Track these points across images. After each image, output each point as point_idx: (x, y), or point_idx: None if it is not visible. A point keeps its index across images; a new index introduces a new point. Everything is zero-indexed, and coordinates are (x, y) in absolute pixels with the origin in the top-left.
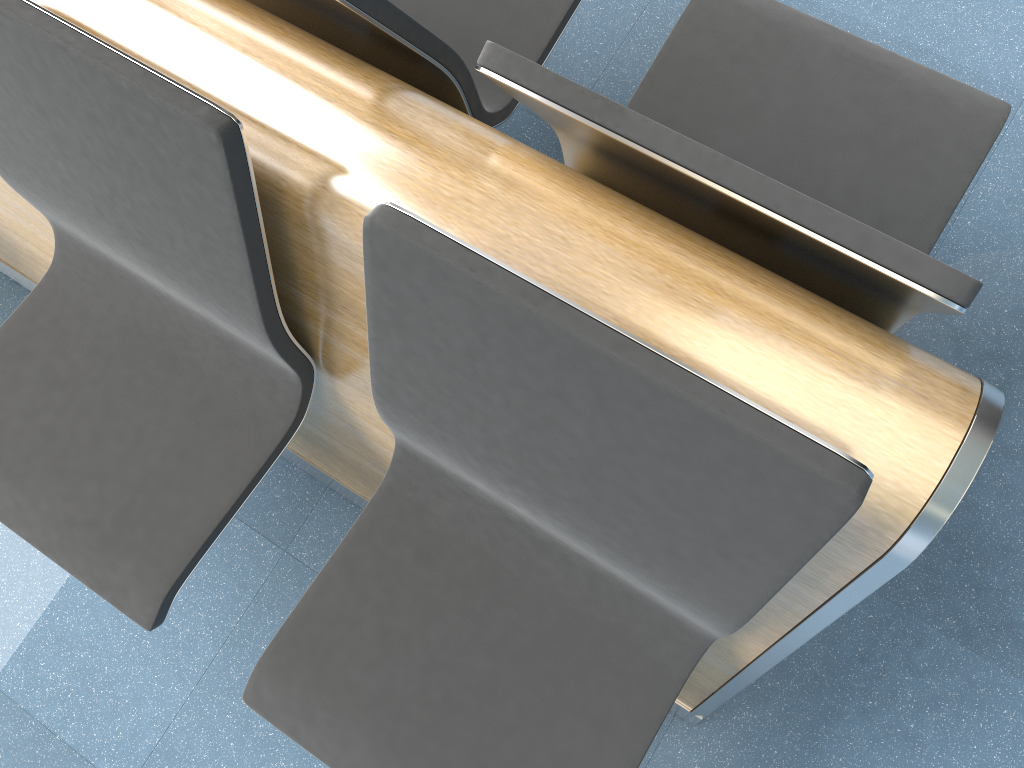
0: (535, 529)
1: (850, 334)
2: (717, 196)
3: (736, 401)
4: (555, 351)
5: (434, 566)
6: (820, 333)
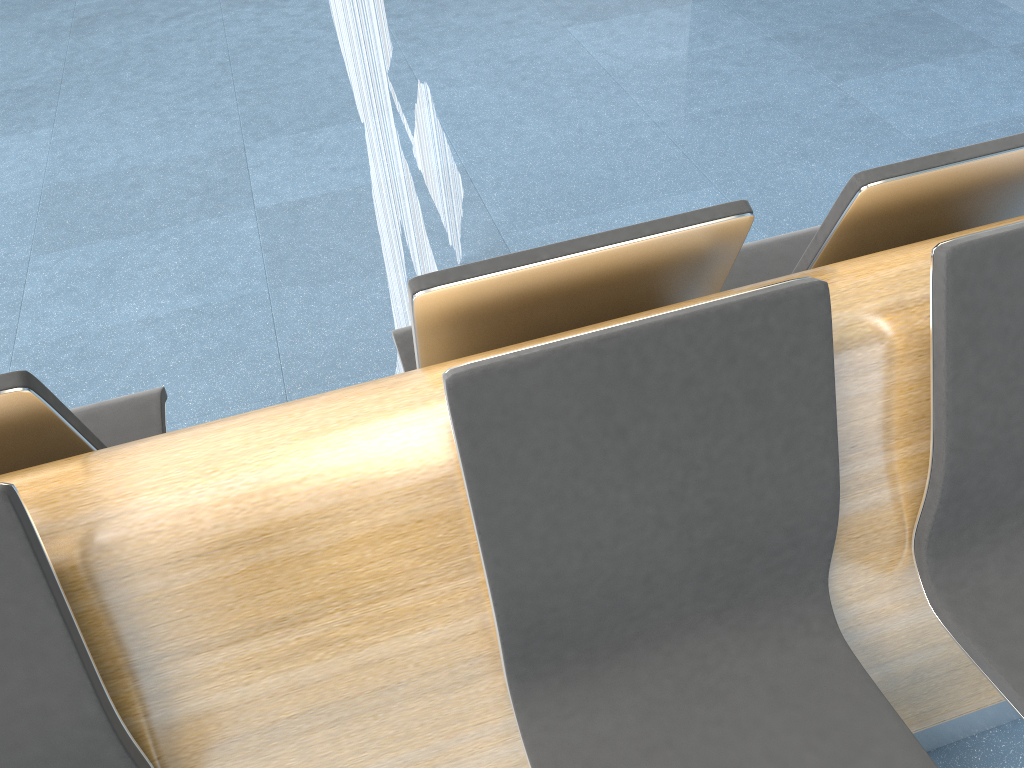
0: None
1: None
2: (993, 180)
3: None
4: None
5: None
6: None
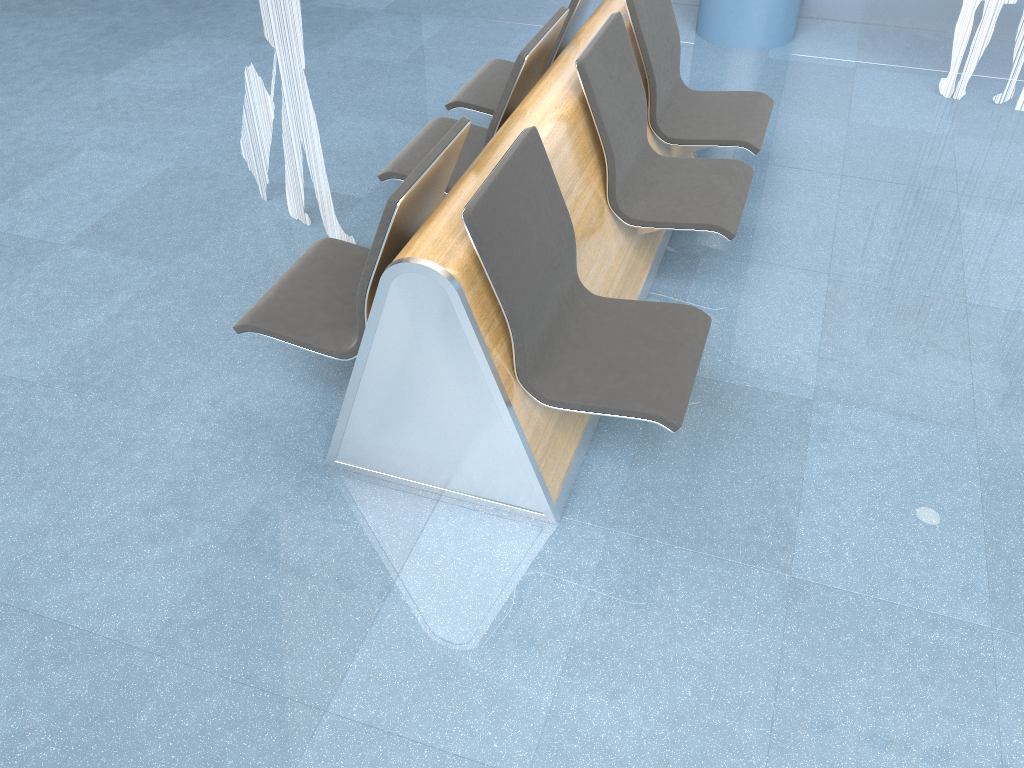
0: (668, 98)
1: None
2: None
3: None
4: None
5: (690, 125)
6: None
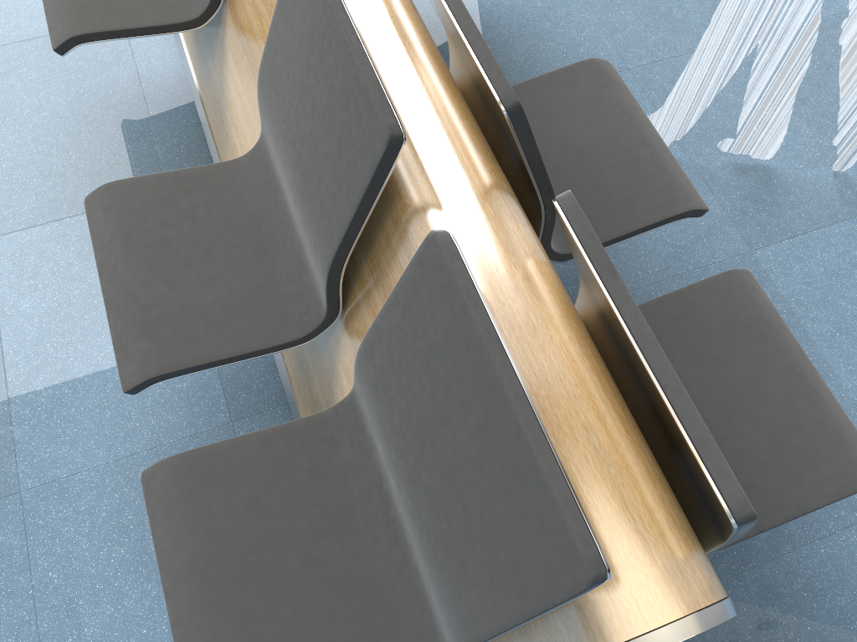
0: (392, 505)
1: (663, 504)
2: (639, 364)
3: (560, 474)
4: (480, 375)
5: (314, 483)
6: (645, 489)
